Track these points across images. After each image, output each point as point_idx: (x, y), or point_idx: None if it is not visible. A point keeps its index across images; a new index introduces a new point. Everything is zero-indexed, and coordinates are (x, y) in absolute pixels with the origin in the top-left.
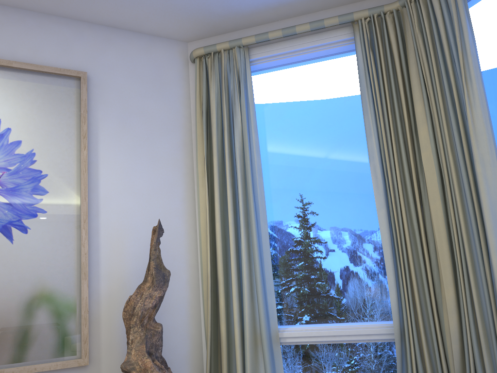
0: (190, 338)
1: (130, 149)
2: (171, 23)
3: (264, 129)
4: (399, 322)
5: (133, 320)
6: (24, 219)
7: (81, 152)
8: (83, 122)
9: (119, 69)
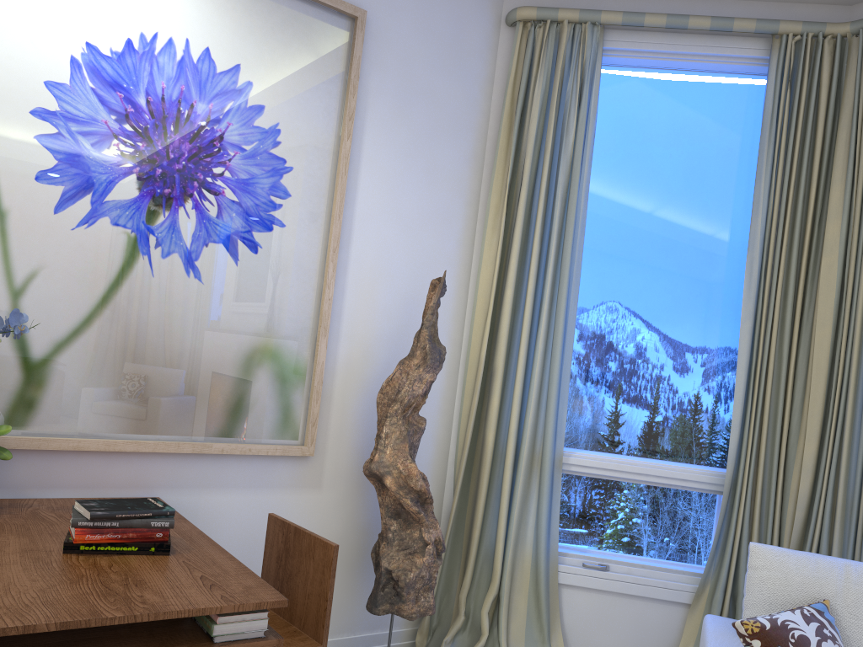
0: (436, 442)
1: (404, 150)
2: None
3: (595, 161)
4: (733, 471)
5: (393, 407)
6: (256, 231)
7: (343, 143)
8: (352, 94)
9: (408, 14)
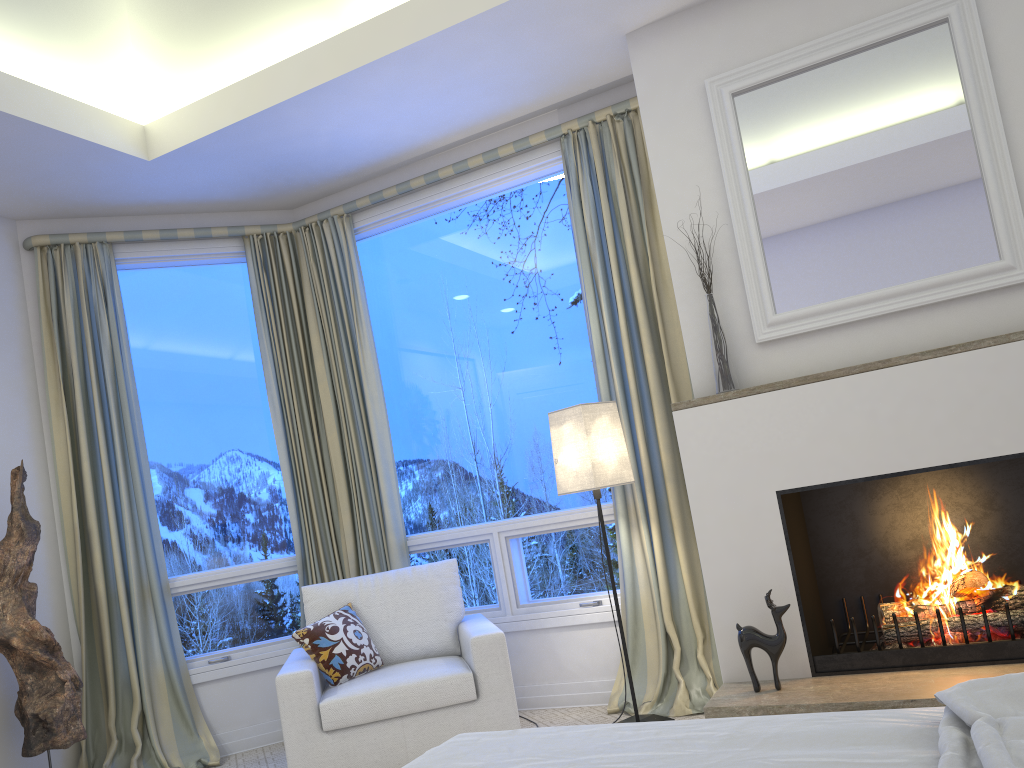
0: (52, 605)
1: None
2: (6, 202)
3: (134, 345)
4: (301, 552)
5: (3, 581)
6: None
7: None
8: None
9: None
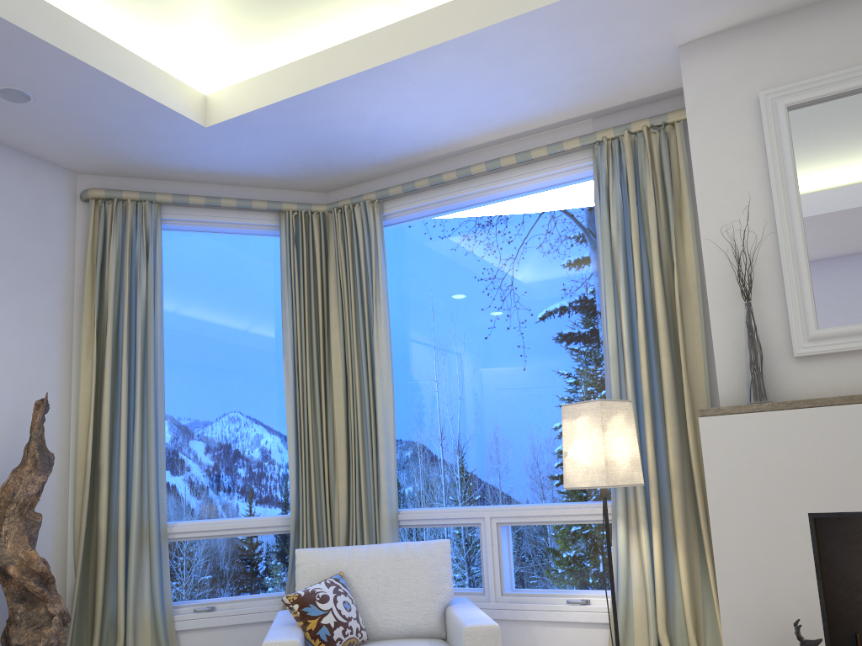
0: (54, 536)
1: None
2: (70, 154)
3: (167, 300)
4: (295, 513)
5: (10, 508)
6: None
7: None
8: None
9: None
